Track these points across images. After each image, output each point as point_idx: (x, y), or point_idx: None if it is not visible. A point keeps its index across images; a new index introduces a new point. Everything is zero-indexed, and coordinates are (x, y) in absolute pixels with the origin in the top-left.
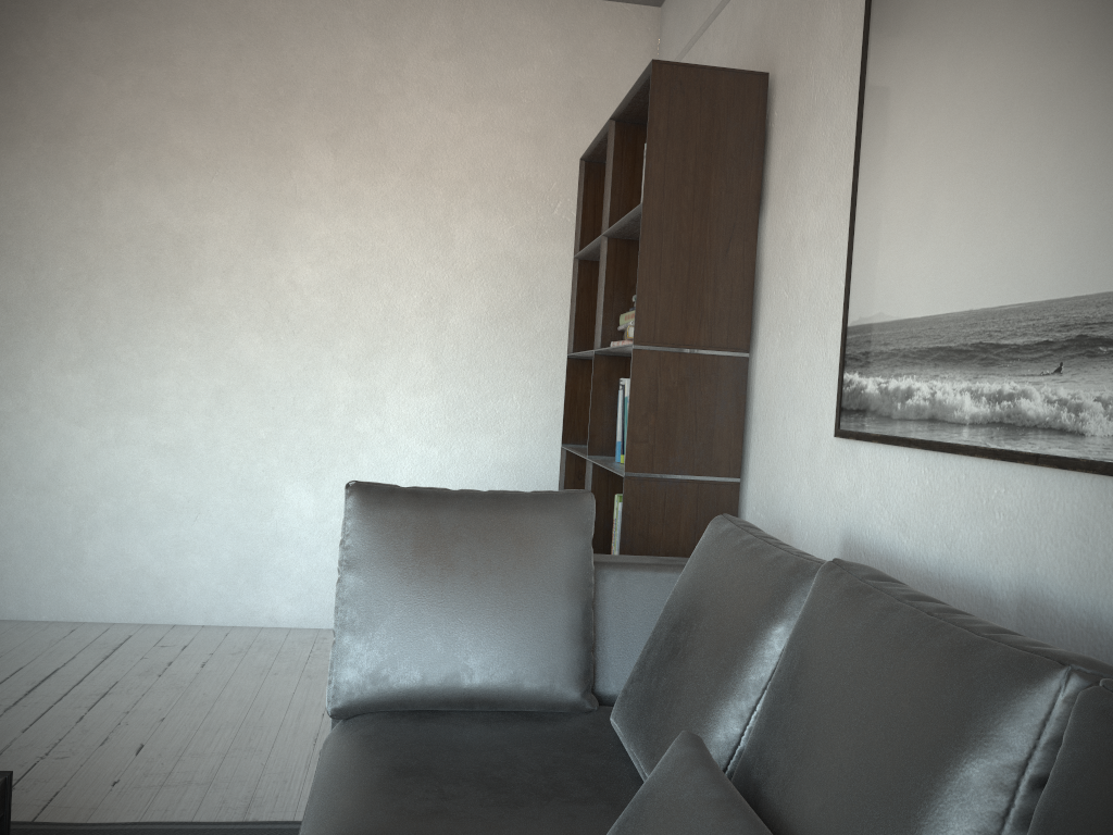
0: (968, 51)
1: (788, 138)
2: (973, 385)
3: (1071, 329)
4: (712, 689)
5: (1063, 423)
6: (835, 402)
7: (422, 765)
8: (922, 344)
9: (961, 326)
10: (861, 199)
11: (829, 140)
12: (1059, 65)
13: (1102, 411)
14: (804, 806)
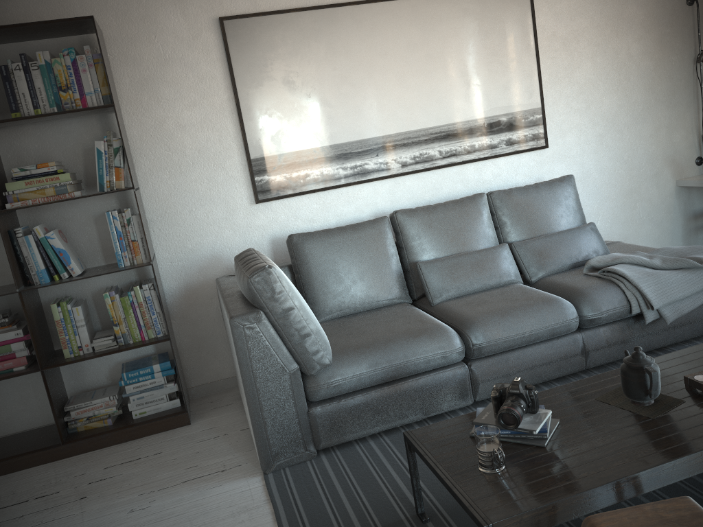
0: (307, 62)
1: (136, 72)
2: (342, 166)
3: (379, 144)
4: (388, 262)
5: (382, 168)
6: (244, 191)
7: (384, 331)
8: (310, 158)
9: (330, 149)
10: (245, 107)
11: (193, 79)
12: (355, 75)
13: (394, 162)
14: (462, 246)
